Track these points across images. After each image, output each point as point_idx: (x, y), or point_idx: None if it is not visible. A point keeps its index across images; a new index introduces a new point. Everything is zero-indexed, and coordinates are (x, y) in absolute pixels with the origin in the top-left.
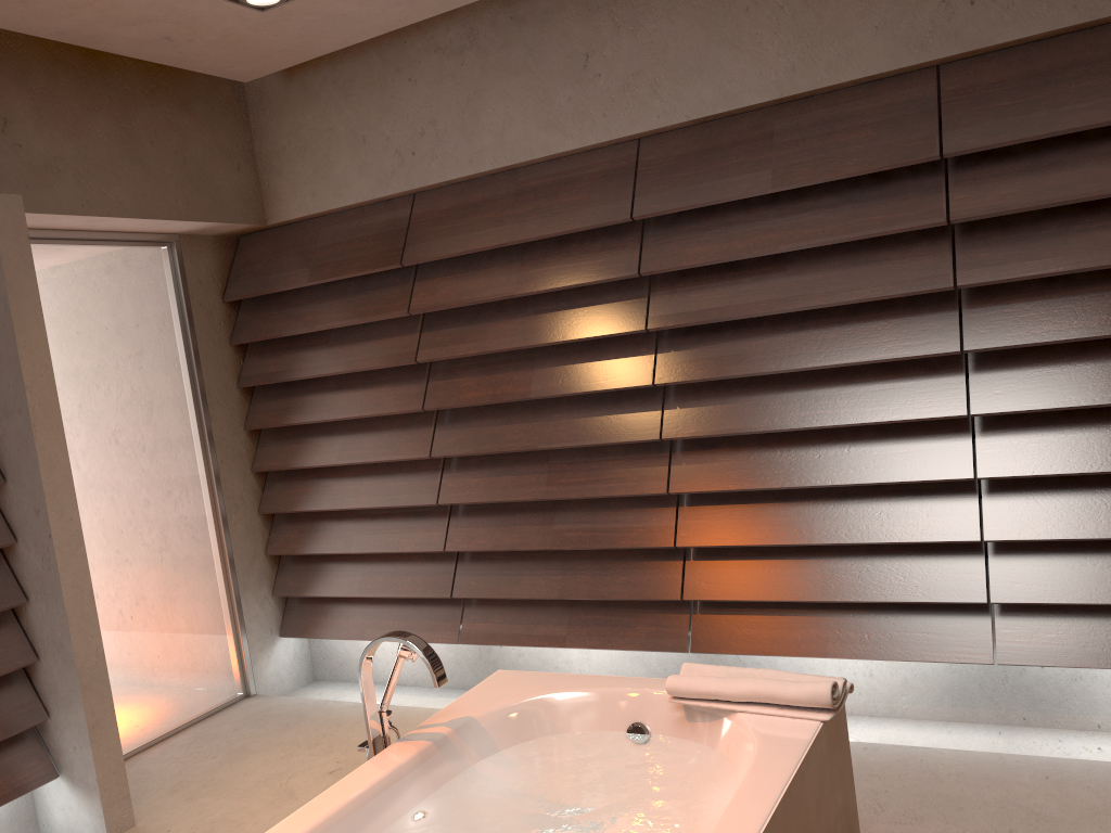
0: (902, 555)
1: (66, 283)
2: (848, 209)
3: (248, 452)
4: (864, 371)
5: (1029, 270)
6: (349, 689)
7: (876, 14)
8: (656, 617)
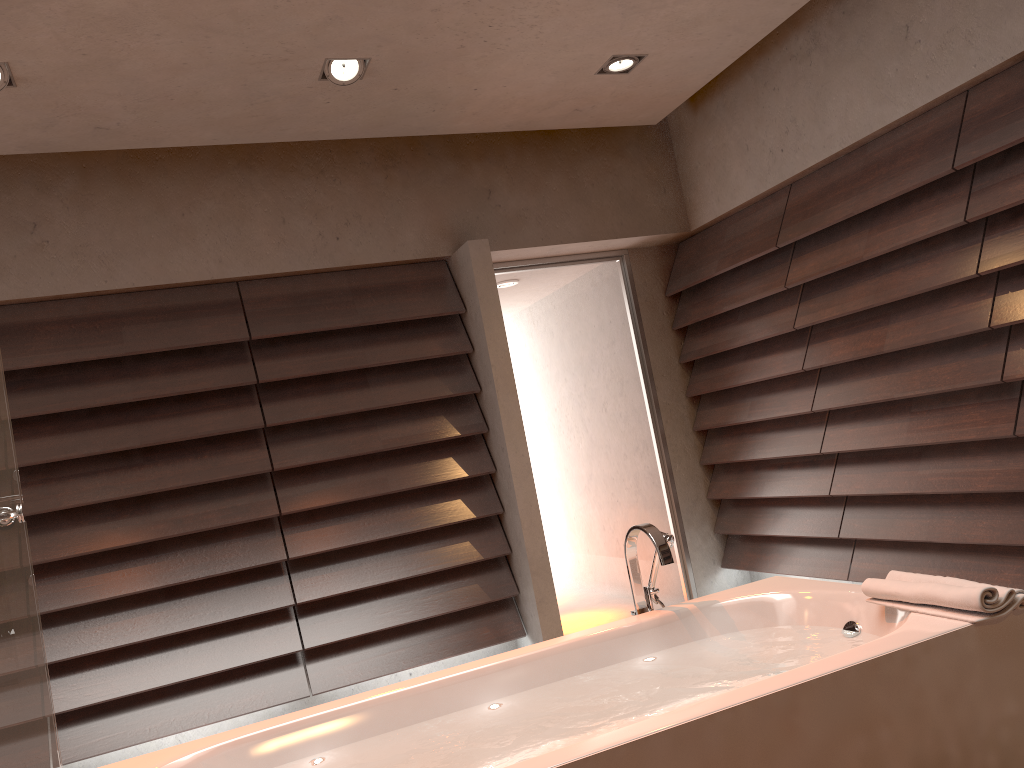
0: None
1: (544, 295)
2: None
3: (690, 415)
4: None
5: None
6: None
7: None
8: (1023, 564)
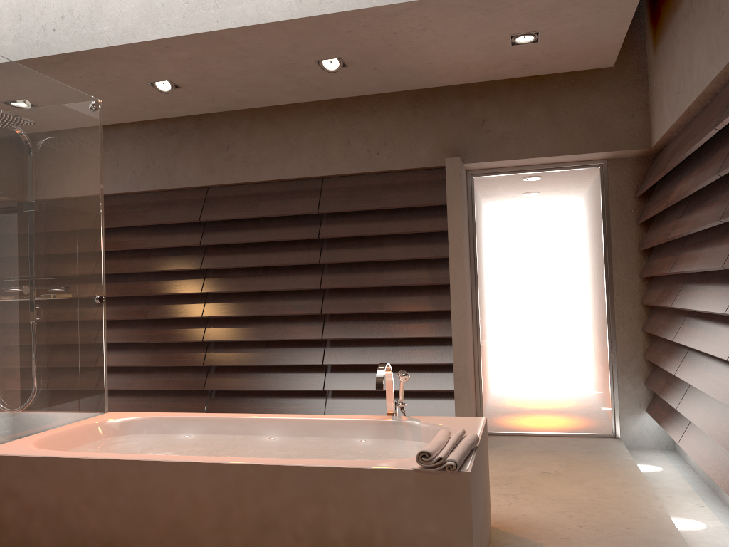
0: None
1: (531, 192)
2: None
3: (640, 291)
4: None
5: None
6: (671, 460)
7: None
8: None
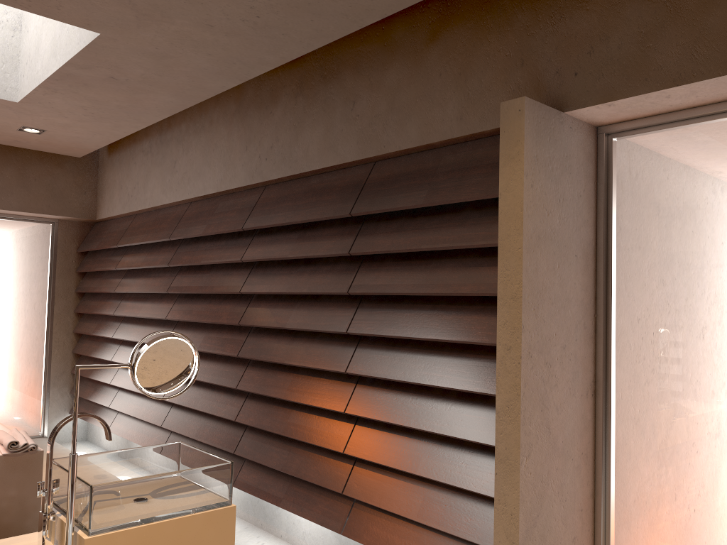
0: (224, 423)
1: None
2: (224, 248)
3: (74, 323)
4: (225, 327)
5: (258, 289)
6: (88, 446)
7: (243, 159)
8: (160, 434)
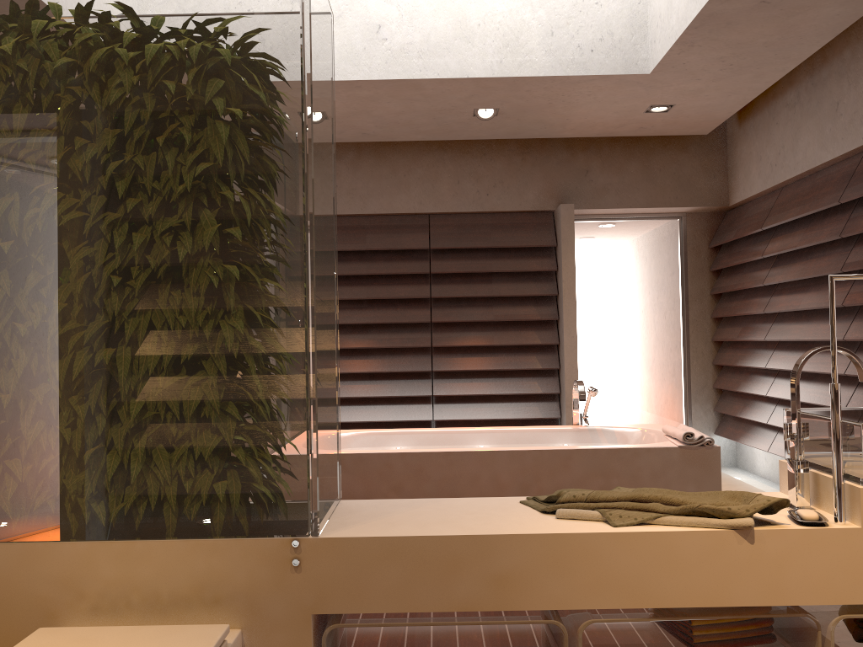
0: None
1: (620, 238)
2: None
3: (711, 330)
4: None
5: None
6: (740, 472)
7: None
8: None
